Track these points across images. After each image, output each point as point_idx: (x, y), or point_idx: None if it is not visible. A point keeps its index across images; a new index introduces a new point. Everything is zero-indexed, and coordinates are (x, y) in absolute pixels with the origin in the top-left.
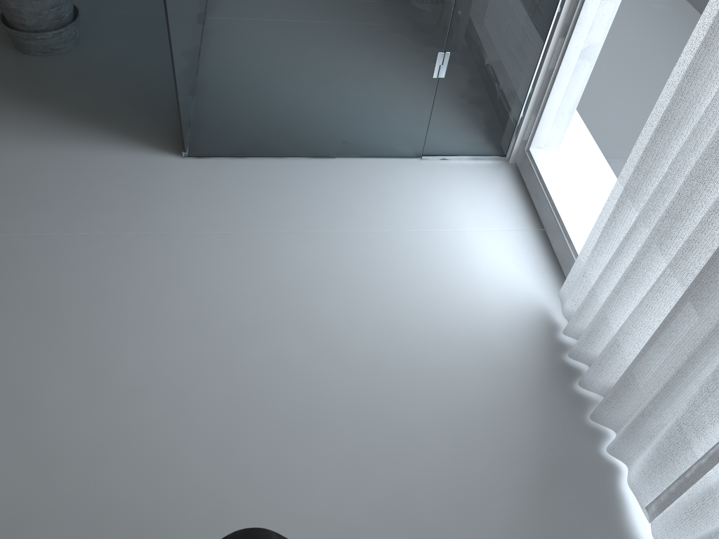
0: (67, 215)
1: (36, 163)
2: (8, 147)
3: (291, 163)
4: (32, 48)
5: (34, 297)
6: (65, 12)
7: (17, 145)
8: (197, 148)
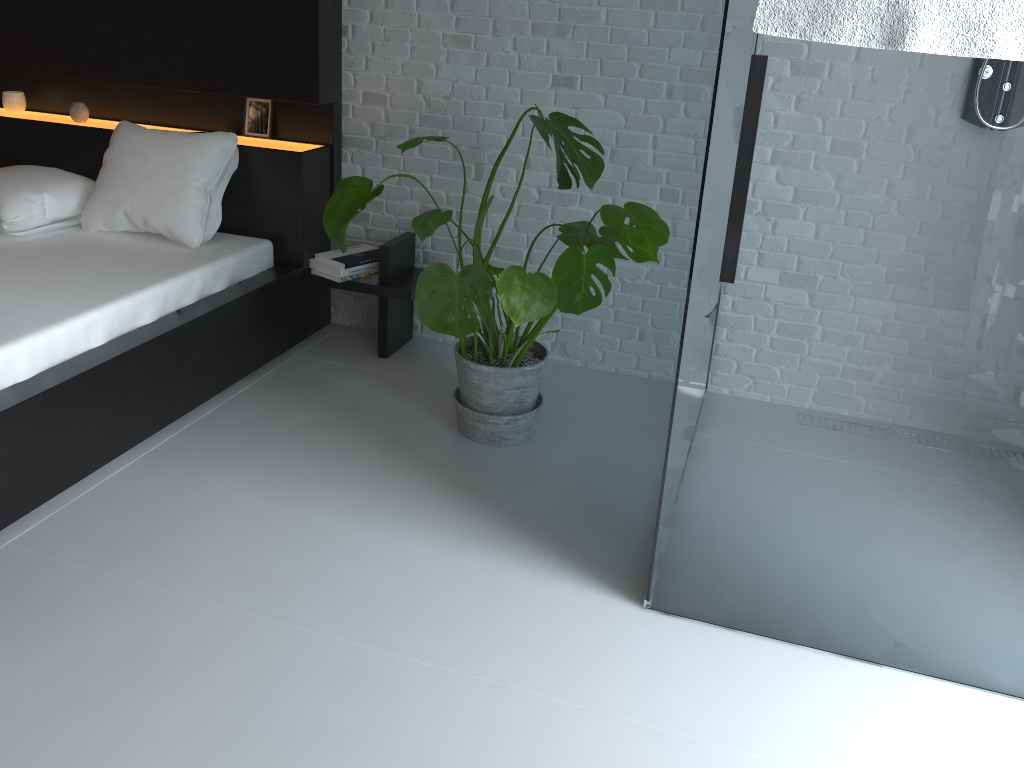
0: (474, 649)
1: (451, 570)
2: (424, 542)
3: (808, 656)
4: (479, 433)
5: (408, 755)
6: (529, 397)
7: (435, 542)
8: (667, 598)
